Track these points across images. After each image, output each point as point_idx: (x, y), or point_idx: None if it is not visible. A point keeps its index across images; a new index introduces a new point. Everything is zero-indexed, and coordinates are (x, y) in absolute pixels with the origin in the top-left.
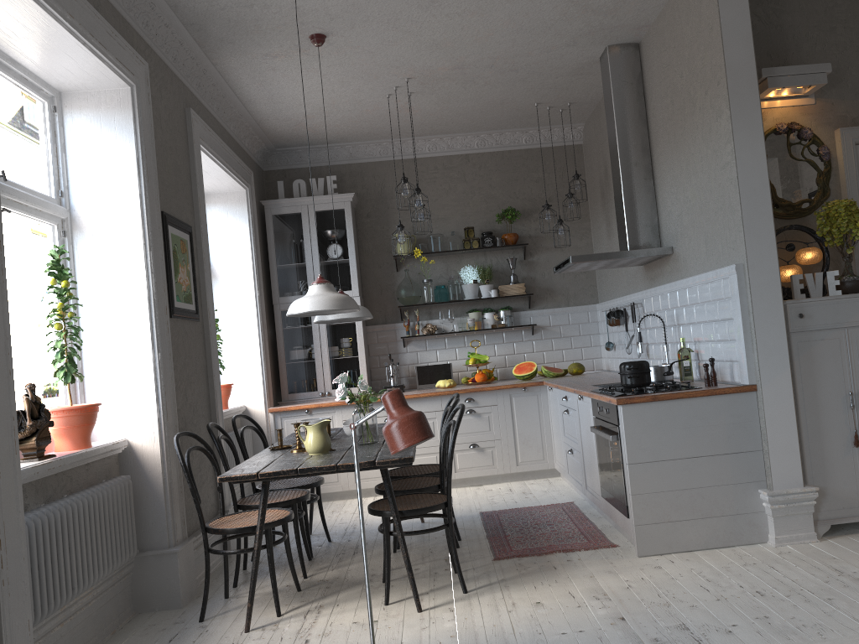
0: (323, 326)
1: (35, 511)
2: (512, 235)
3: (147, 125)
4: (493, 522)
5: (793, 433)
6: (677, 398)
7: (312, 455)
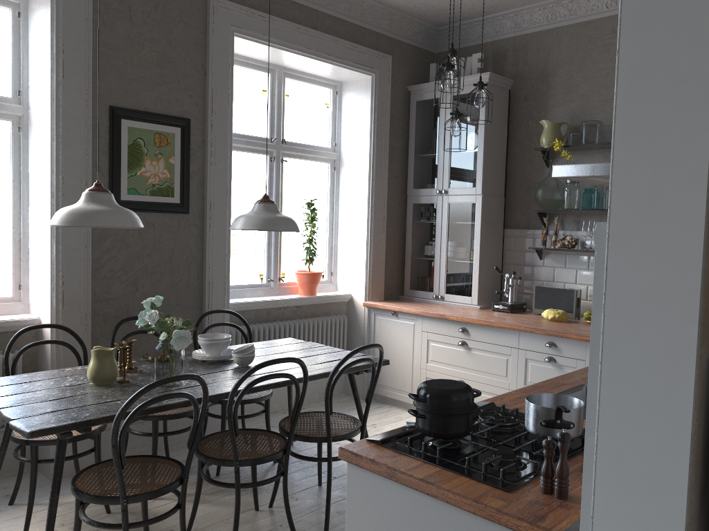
0: (445, 224)
1: None
2: None
3: (77, 19)
4: None
5: None
6: (426, 494)
7: (88, 383)
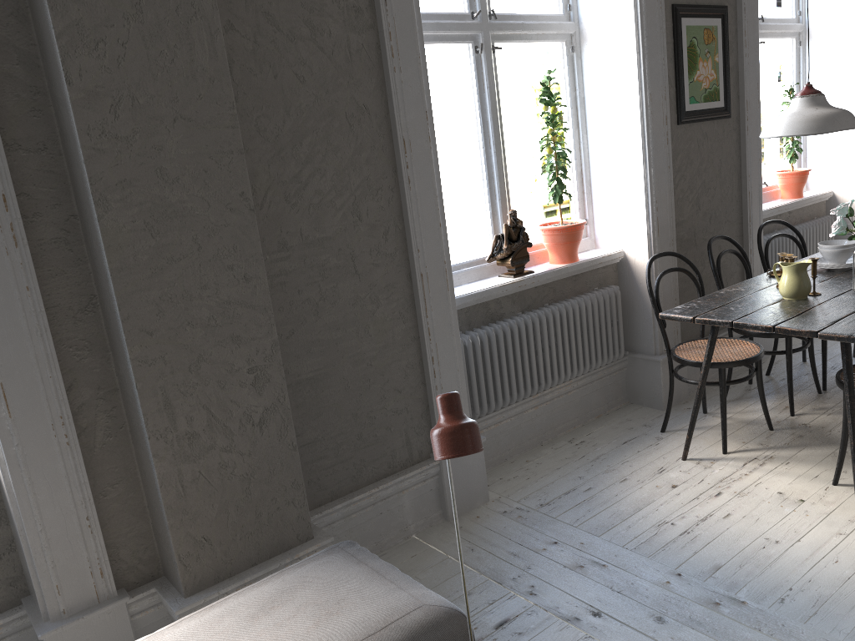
0: None
1: (501, 322)
2: None
3: None
4: None
5: None
6: None
7: (782, 299)
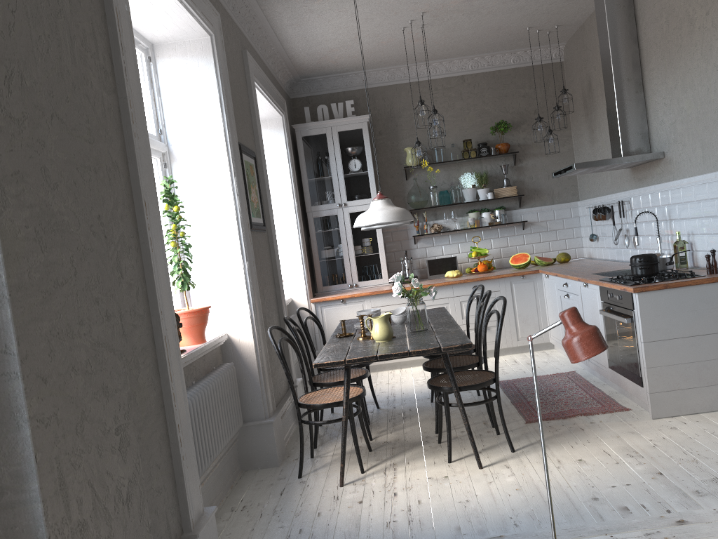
0: (348, 229)
1: None
2: (504, 144)
3: (223, 68)
4: (512, 390)
5: None
6: (686, 286)
7: (379, 342)
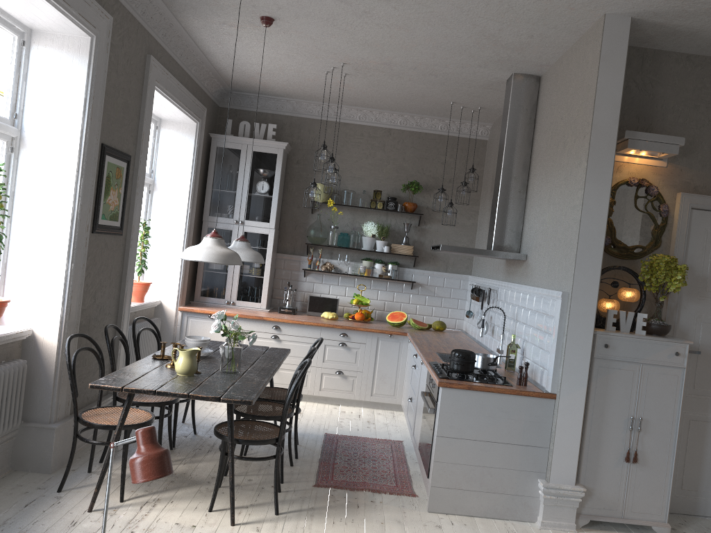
0: None
1: None
2: (411, 204)
3: (100, 70)
4: (330, 447)
5: (577, 440)
6: (488, 391)
7: (178, 375)
